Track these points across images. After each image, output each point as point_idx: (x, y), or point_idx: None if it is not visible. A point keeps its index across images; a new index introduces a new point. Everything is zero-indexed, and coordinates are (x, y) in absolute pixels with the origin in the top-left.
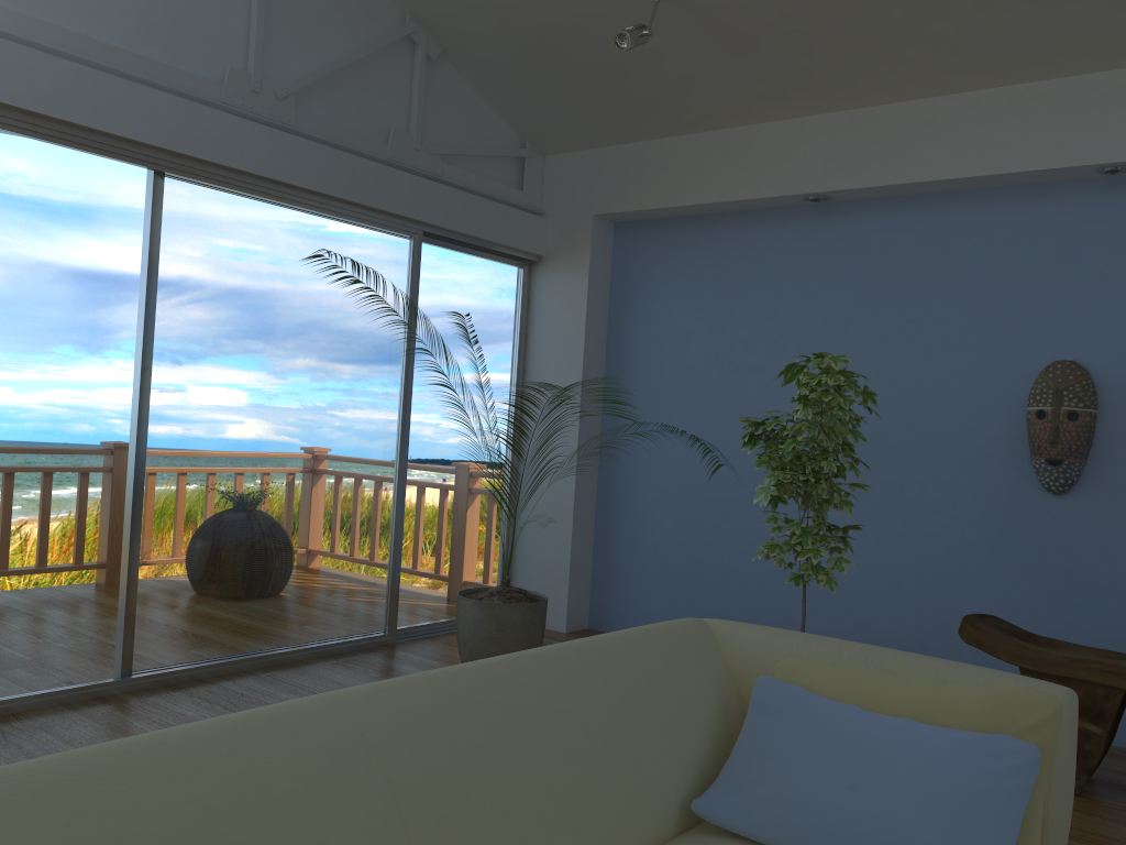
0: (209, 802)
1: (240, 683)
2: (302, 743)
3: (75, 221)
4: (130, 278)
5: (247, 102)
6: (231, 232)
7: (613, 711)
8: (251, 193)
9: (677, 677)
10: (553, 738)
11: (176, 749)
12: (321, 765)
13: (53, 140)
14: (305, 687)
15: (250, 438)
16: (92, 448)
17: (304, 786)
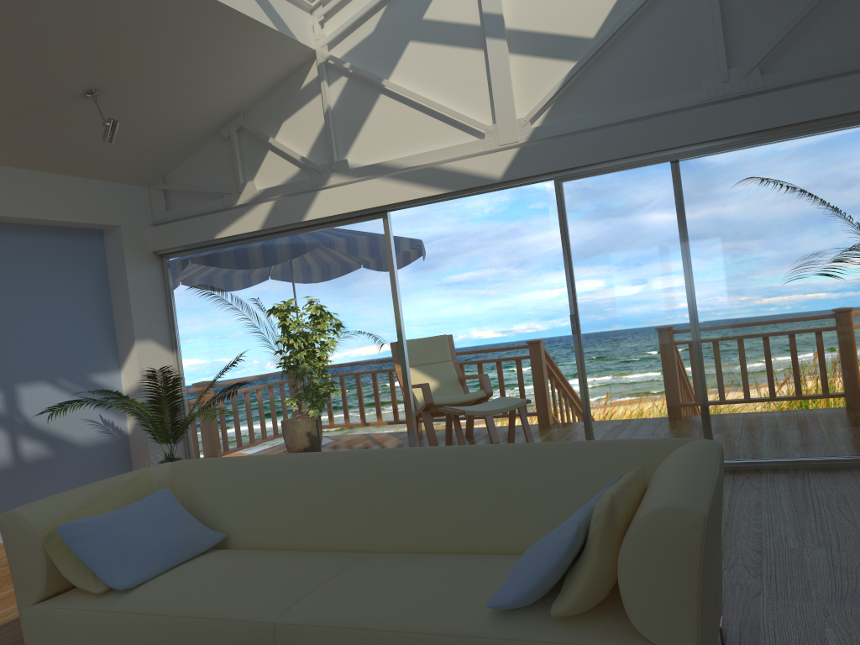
0: (322, 470)
1: (774, 475)
2: (362, 460)
3: (627, 209)
4: (664, 230)
5: (720, 91)
6: (728, 178)
7: (515, 477)
8: (736, 147)
9: (590, 469)
10: (465, 481)
11: (331, 455)
12: (360, 468)
13: (606, 172)
14: (807, 483)
15: (770, 309)
16: (660, 330)
17: (349, 473)
